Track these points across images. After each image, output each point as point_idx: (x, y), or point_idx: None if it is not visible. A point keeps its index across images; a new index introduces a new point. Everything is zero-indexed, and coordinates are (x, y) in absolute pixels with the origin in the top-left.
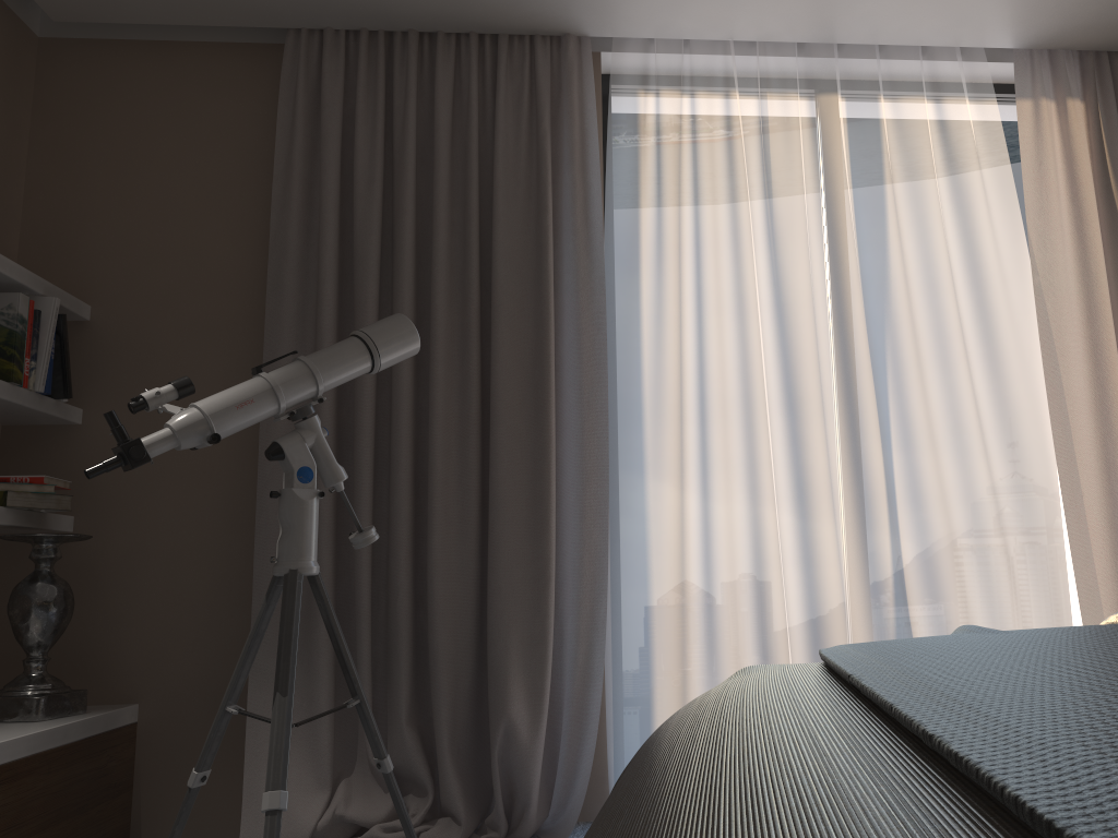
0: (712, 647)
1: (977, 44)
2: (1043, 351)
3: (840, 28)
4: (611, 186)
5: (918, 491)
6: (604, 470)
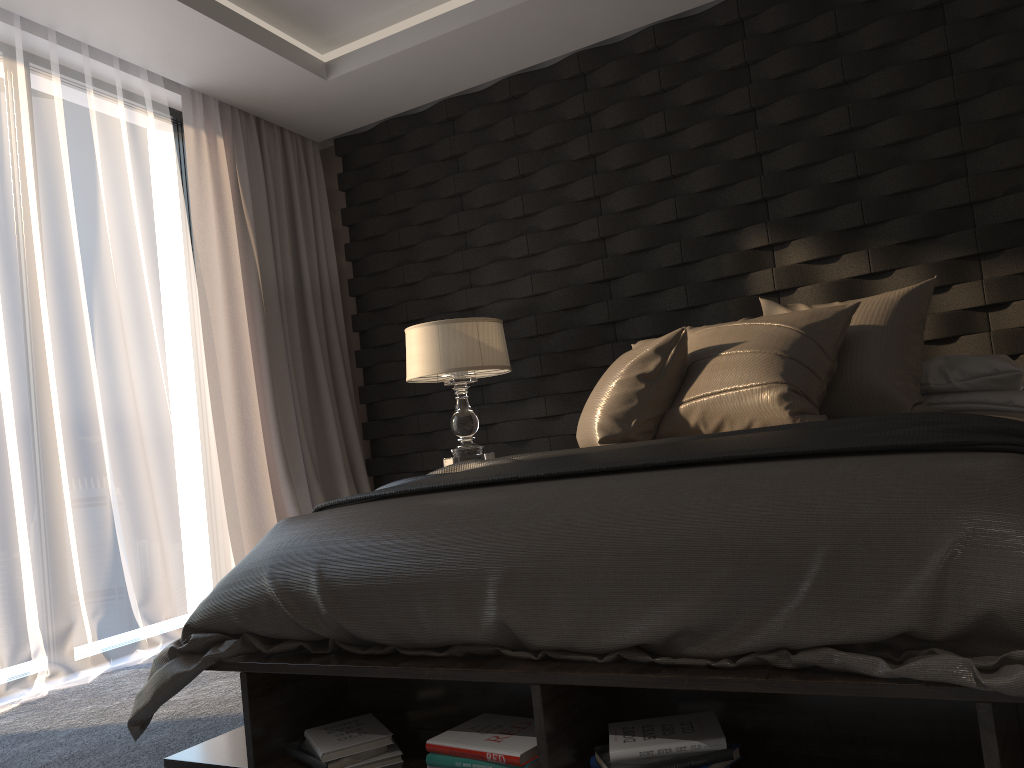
0: None
1: (163, 74)
2: (202, 318)
3: (72, 24)
4: None
5: (122, 420)
6: None
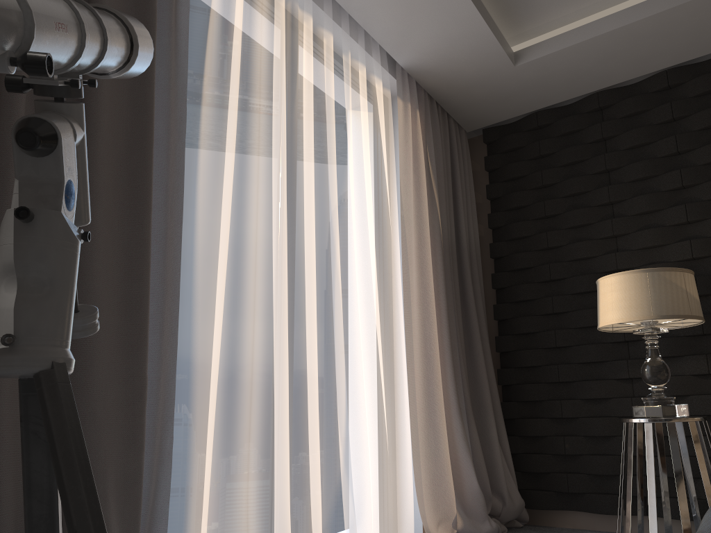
0: (228, 475)
1: (391, 51)
2: (403, 259)
3: None
4: (191, 4)
5: (351, 342)
6: (176, 285)
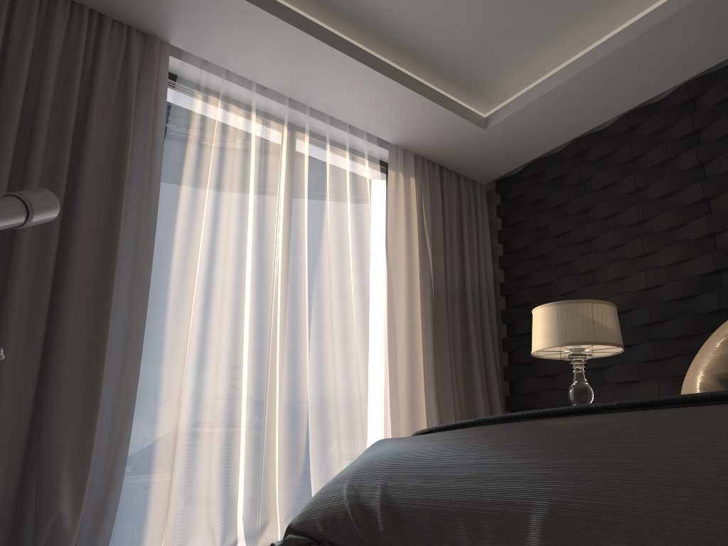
0: (192, 463)
1: (376, 134)
2: (388, 303)
3: (318, 100)
4: (169, 143)
5: (323, 371)
6: (141, 333)
